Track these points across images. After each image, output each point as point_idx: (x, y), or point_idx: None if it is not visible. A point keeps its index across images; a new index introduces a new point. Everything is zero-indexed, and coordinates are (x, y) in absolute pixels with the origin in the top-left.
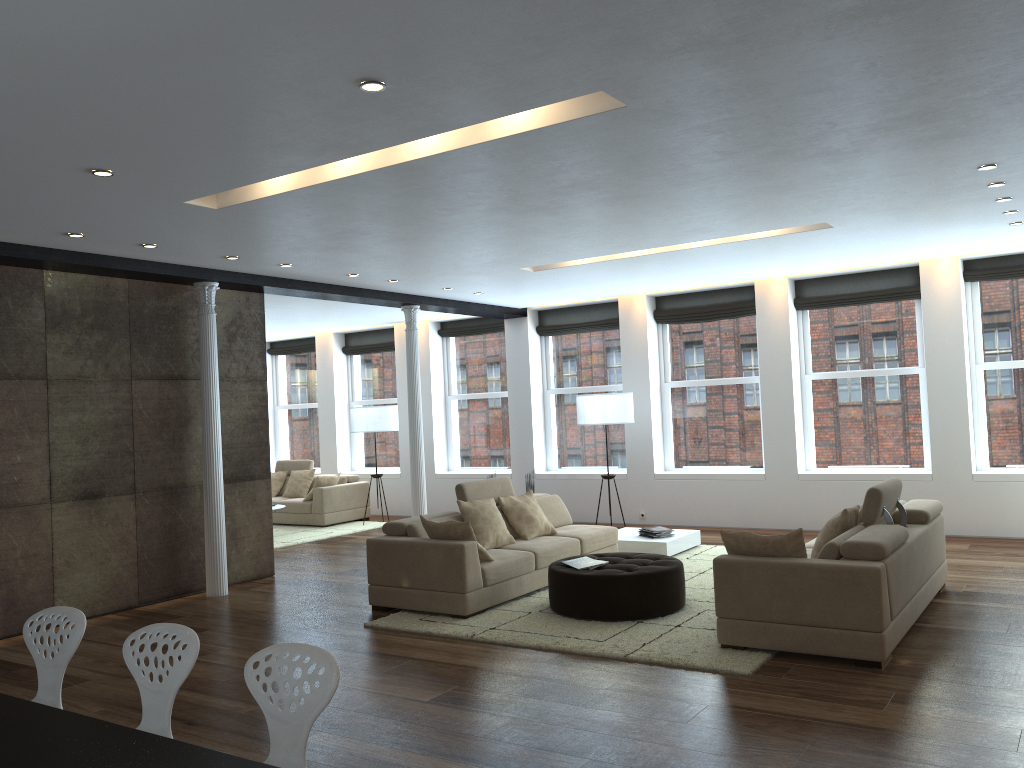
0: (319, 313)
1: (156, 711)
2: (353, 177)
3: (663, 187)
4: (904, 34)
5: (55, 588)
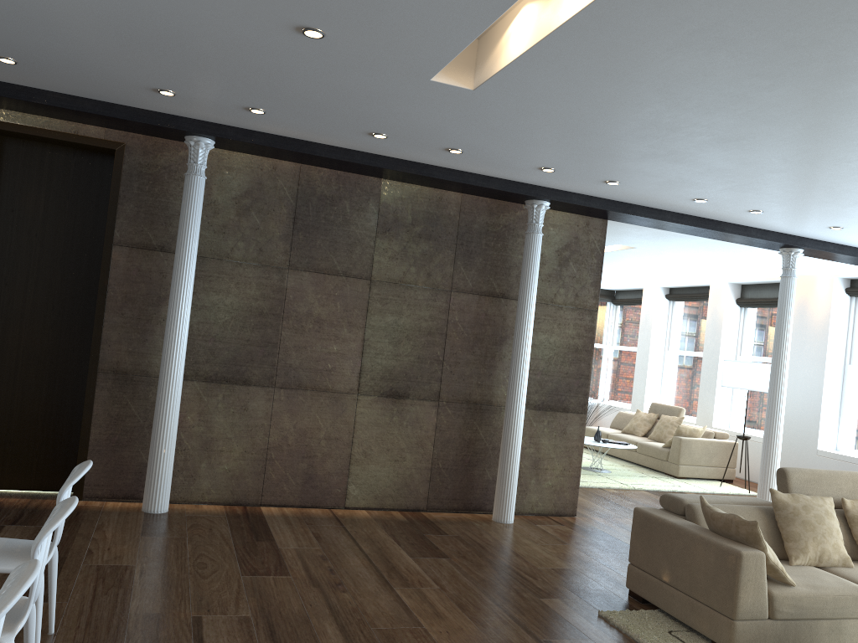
0: (696, 255)
1: None
2: (587, 13)
3: None
4: None
5: (350, 473)
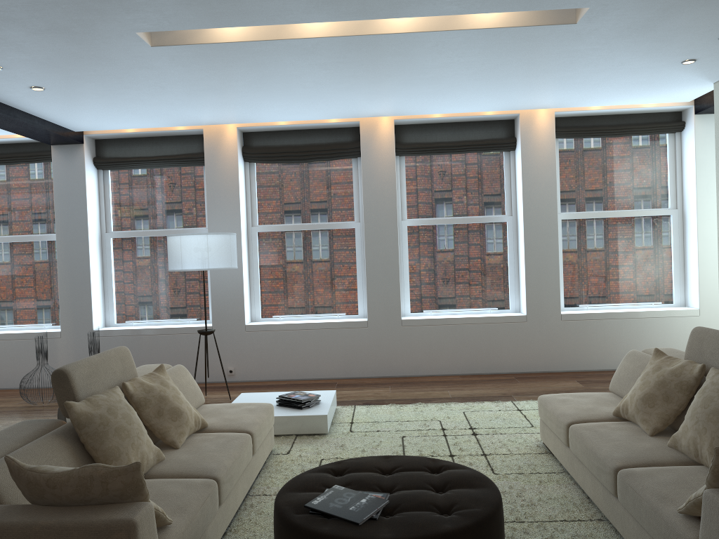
0: None
1: None
2: None
3: None
4: None
5: None
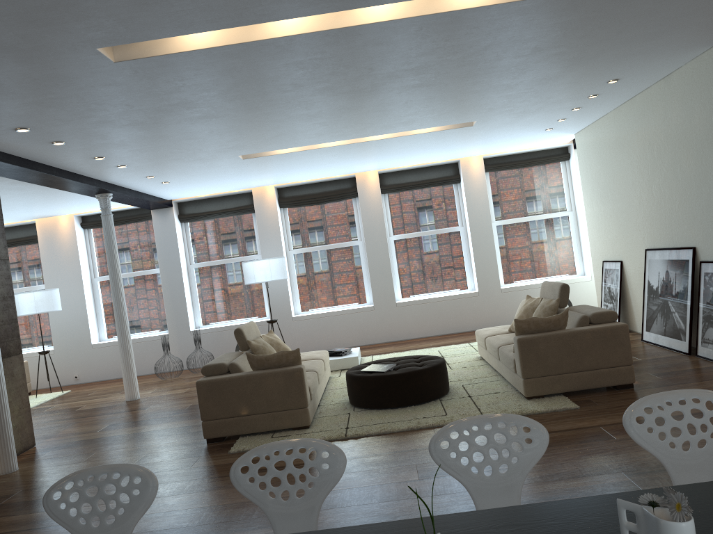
0: None
1: (501, 503)
2: (292, 37)
3: (456, 78)
4: None
5: None
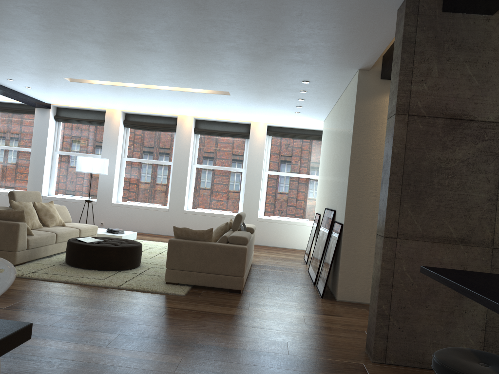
0: None
1: None
2: None
3: (171, 50)
4: (322, 4)
5: None
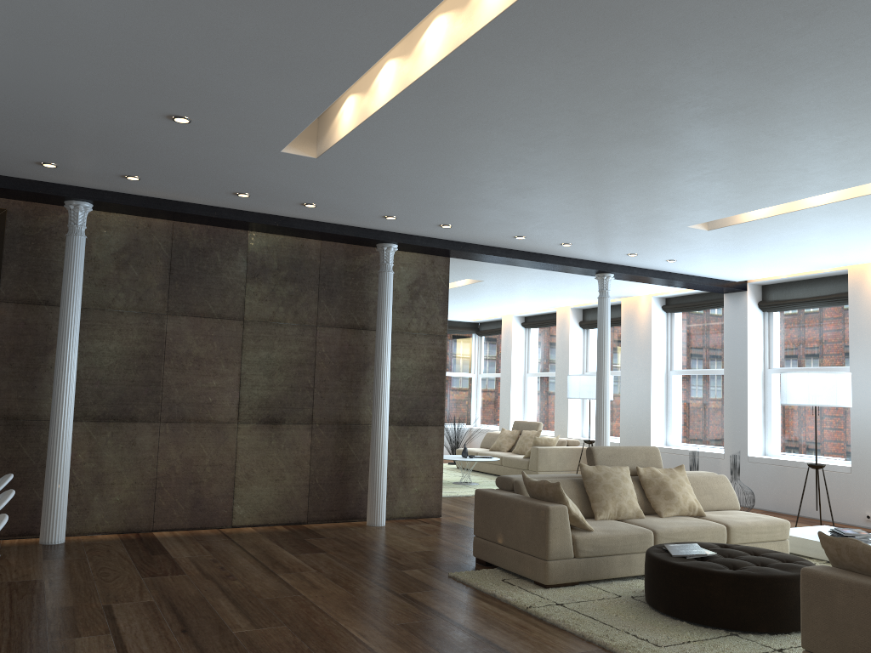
0: (535, 284)
1: None
2: (390, 105)
3: (762, 88)
4: None
5: (235, 495)
